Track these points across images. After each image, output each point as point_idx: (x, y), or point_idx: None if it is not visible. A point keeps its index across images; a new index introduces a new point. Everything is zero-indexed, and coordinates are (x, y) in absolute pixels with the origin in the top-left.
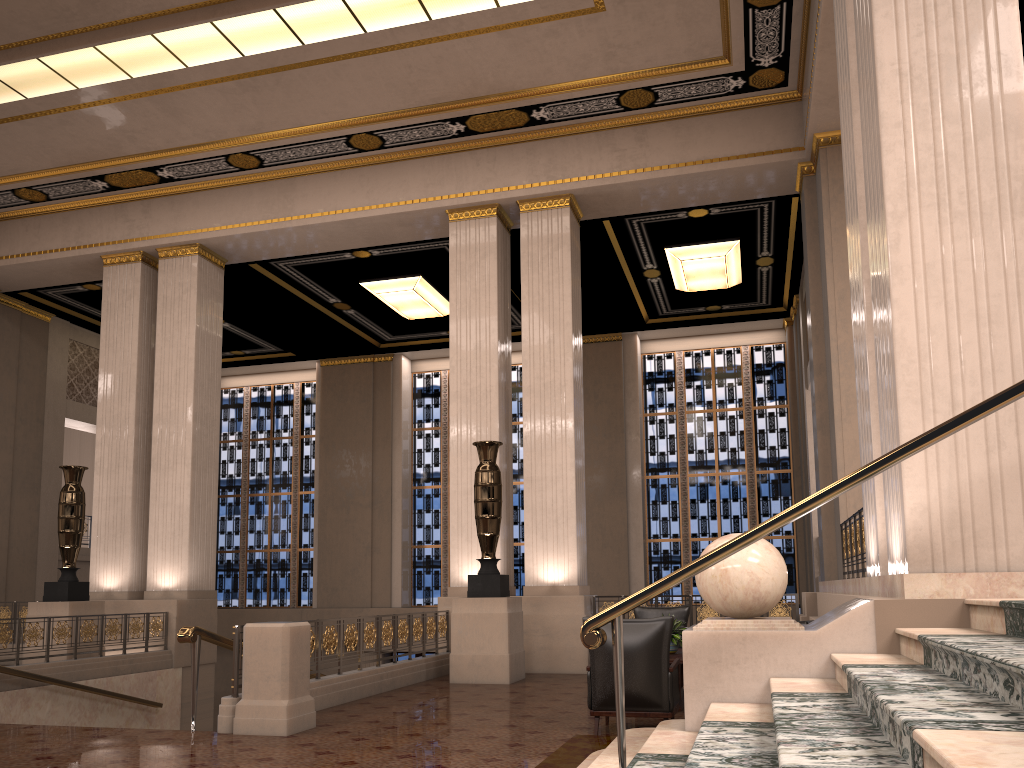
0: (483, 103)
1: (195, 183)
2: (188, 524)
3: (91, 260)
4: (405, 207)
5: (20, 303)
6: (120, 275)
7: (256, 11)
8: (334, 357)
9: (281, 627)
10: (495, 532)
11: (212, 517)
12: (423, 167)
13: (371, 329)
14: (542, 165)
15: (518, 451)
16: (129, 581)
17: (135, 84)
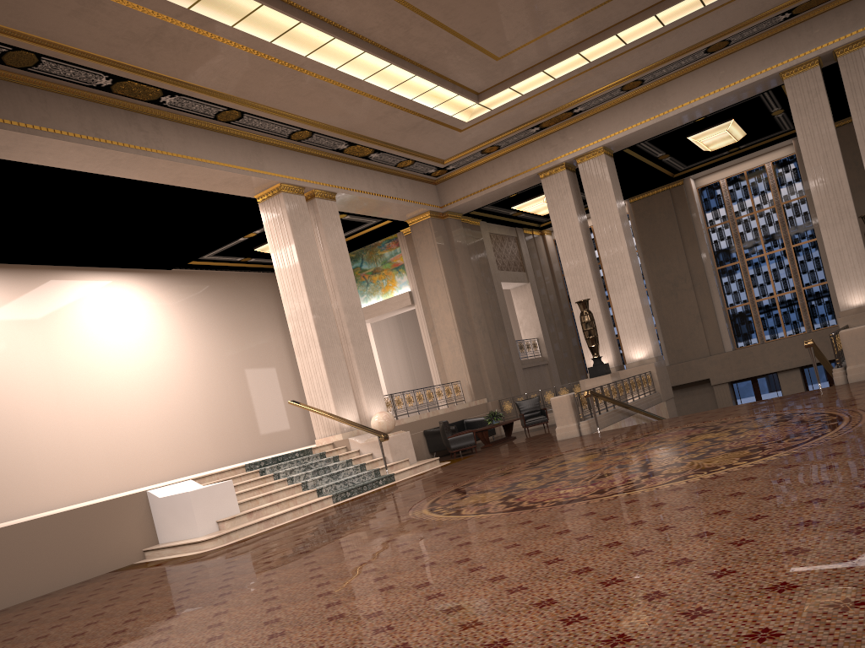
0: None
1: (593, 109)
2: (643, 318)
3: (529, 178)
4: (750, 80)
5: (468, 218)
6: (553, 181)
7: None
8: (639, 194)
9: (863, 327)
10: None
11: (649, 312)
12: (757, 49)
13: (674, 166)
14: (850, 20)
15: (795, 221)
16: (613, 361)
17: (589, 65)
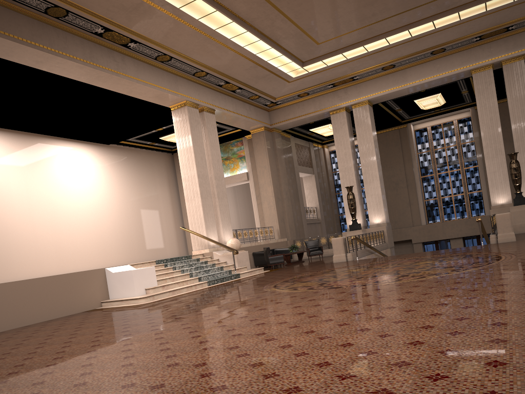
0: (491, 29)
1: (364, 78)
2: (382, 200)
3: (324, 113)
4: (454, 72)
5: (284, 133)
6: (337, 117)
7: (425, 23)
8: (381, 130)
9: (508, 213)
10: (520, 183)
11: (385, 197)
12: (459, 55)
13: (403, 116)
14: (511, 46)
15: (467, 154)
16: (362, 223)
17: (367, 53)
